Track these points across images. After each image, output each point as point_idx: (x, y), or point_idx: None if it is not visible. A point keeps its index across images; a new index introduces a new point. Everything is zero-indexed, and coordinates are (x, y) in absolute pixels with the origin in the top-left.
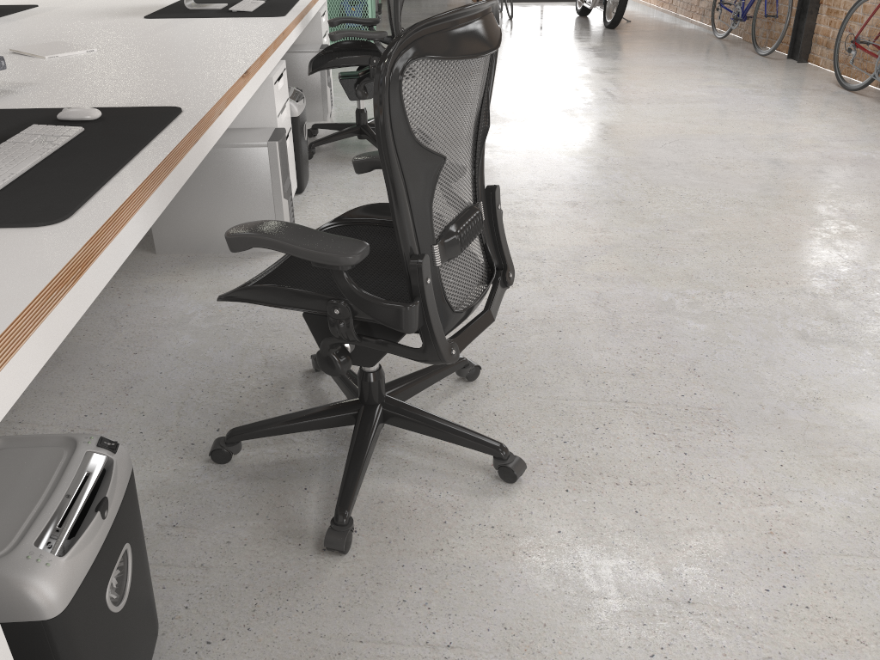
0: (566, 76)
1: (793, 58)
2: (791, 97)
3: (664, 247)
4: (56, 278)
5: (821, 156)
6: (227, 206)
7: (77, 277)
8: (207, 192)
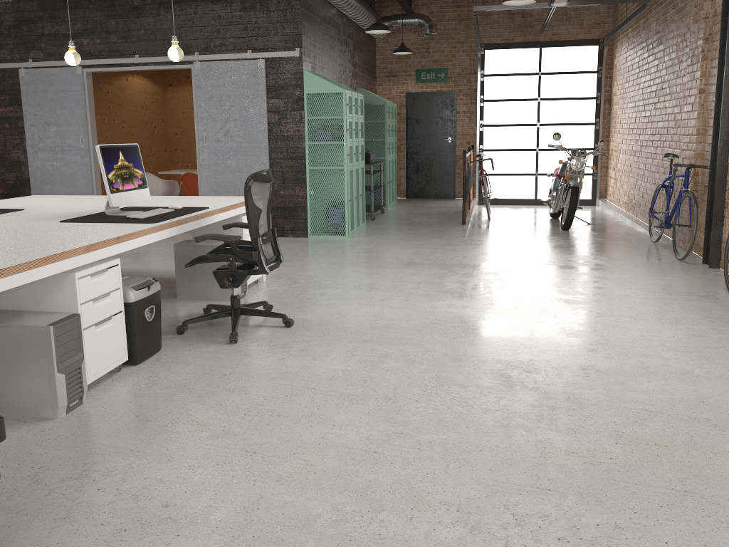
0: (475, 271)
1: (707, 263)
2: (668, 302)
3: (378, 452)
4: None
5: (639, 366)
6: (15, 376)
7: None
8: (1, 362)
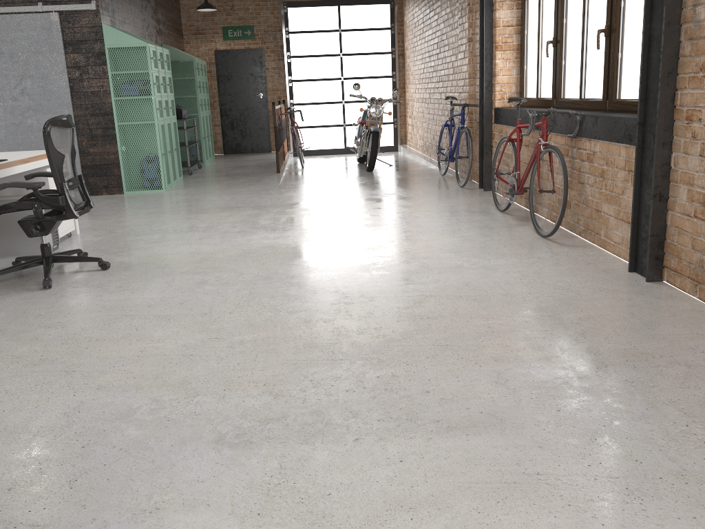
0: (288, 209)
1: (483, 187)
2: (449, 218)
3: (194, 355)
4: None
5: (421, 266)
6: None
7: None
8: None
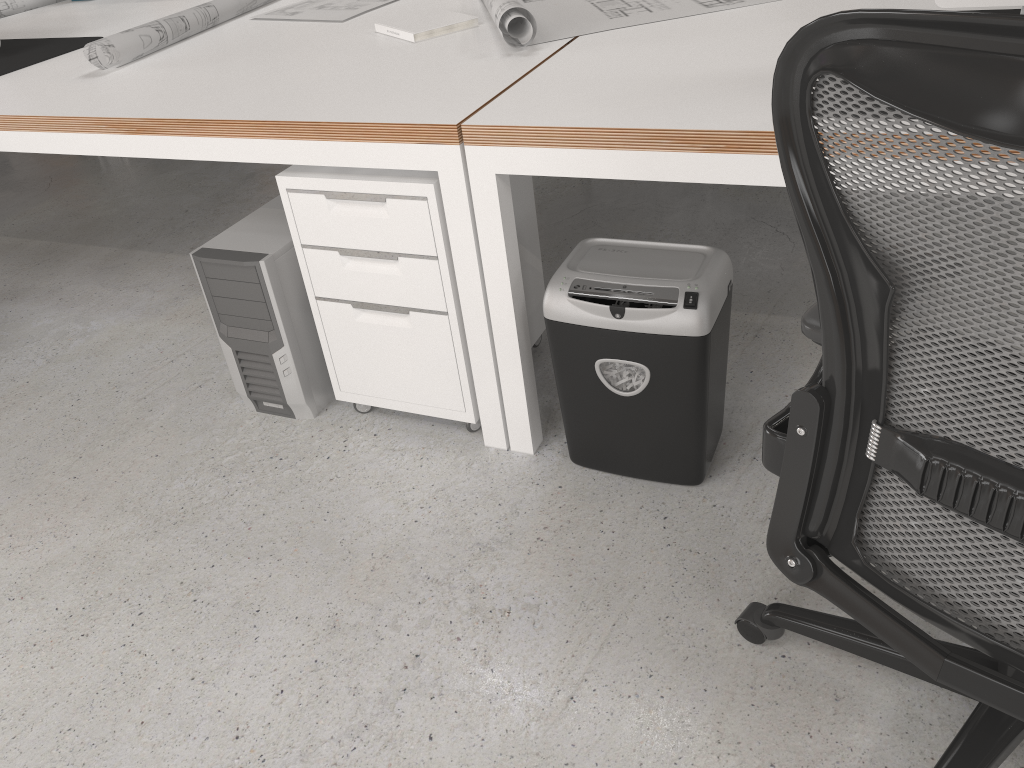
0: None
1: None
2: None
3: None
4: (675, 131)
5: None
6: None
7: (715, 150)
8: None
